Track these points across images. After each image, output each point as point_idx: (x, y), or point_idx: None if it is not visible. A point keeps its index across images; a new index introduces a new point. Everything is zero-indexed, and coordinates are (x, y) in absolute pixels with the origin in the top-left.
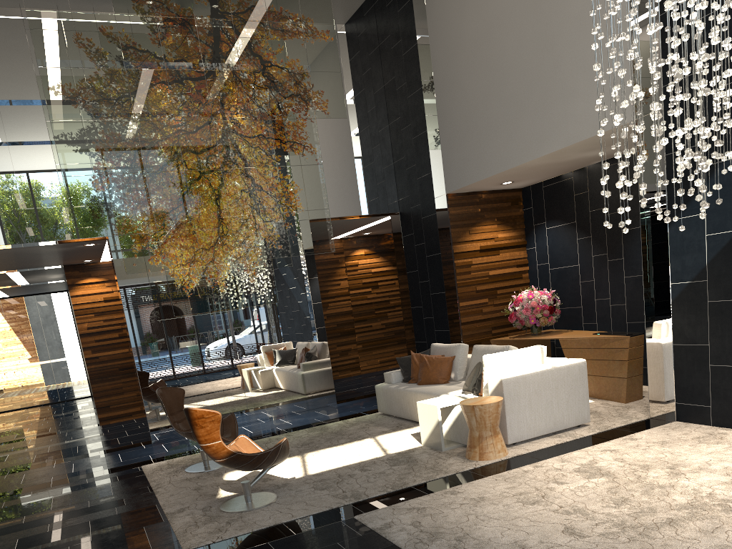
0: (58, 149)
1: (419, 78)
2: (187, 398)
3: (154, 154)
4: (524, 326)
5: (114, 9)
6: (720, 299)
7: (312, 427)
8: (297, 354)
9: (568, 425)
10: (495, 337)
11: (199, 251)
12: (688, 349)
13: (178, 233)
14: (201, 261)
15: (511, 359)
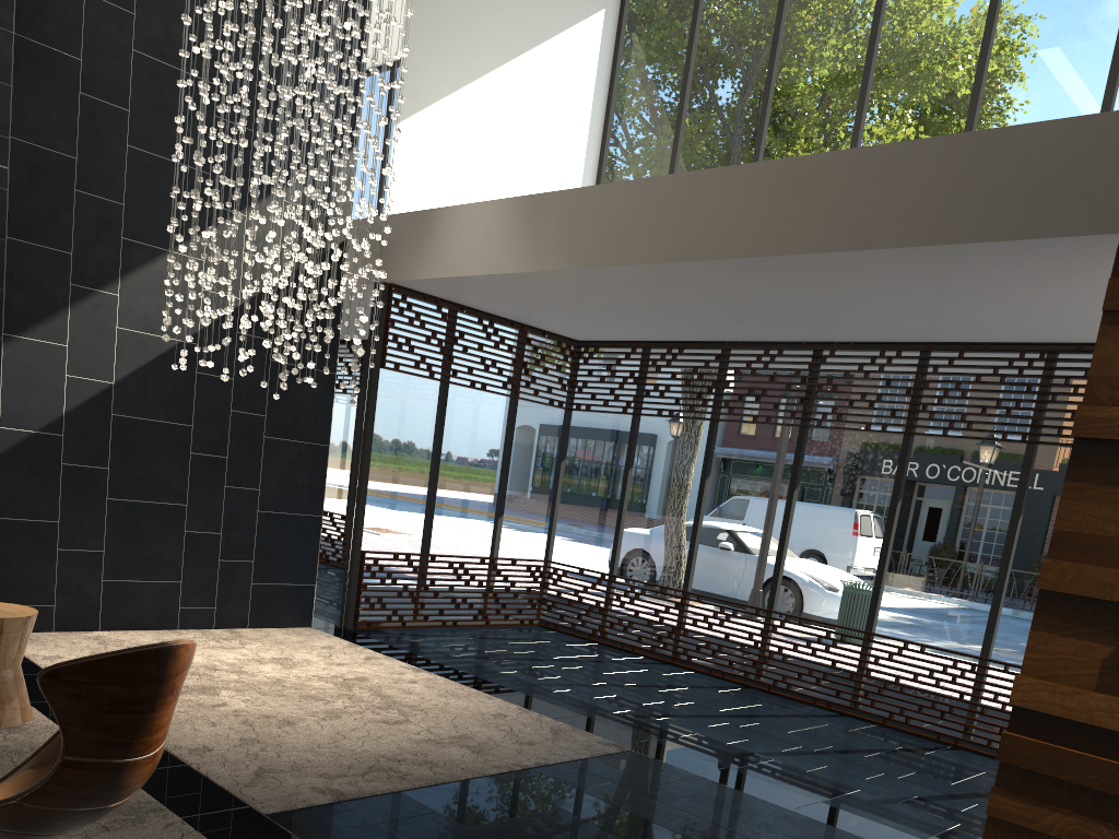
0: None
1: None
2: None
3: None
4: None
5: None
6: (82, 463)
7: None
8: None
9: None
10: None
11: None
12: (24, 526)
13: None
14: None
15: None
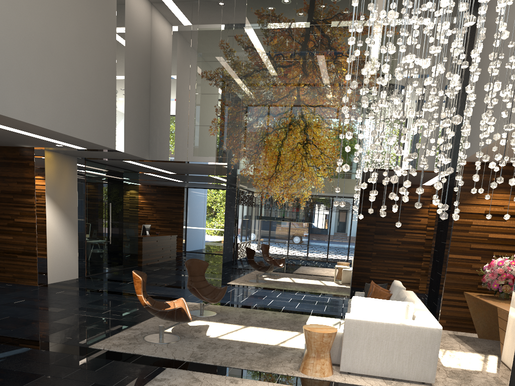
0: (195, 109)
1: (470, 62)
2: (247, 271)
3: (248, 115)
4: (491, 288)
5: (246, 24)
6: None
7: (297, 313)
8: (328, 262)
9: (407, 378)
10: (479, 291)
11: (260, 180)
12: None
13: (250, 166)
14: (259, 186)
15: (372, 306)
